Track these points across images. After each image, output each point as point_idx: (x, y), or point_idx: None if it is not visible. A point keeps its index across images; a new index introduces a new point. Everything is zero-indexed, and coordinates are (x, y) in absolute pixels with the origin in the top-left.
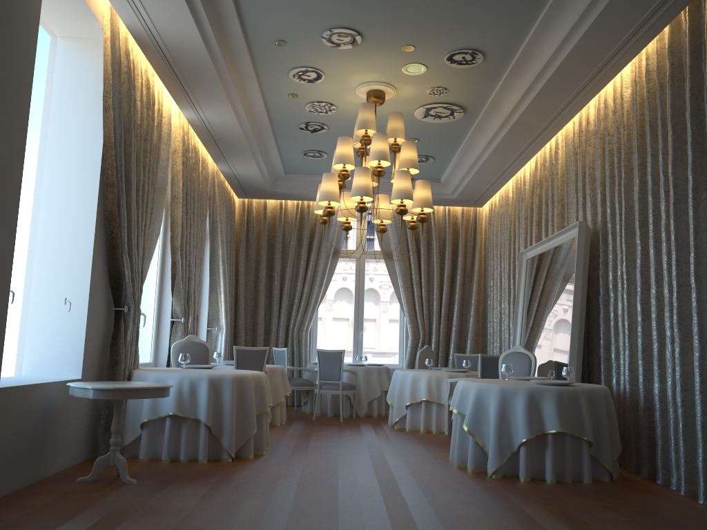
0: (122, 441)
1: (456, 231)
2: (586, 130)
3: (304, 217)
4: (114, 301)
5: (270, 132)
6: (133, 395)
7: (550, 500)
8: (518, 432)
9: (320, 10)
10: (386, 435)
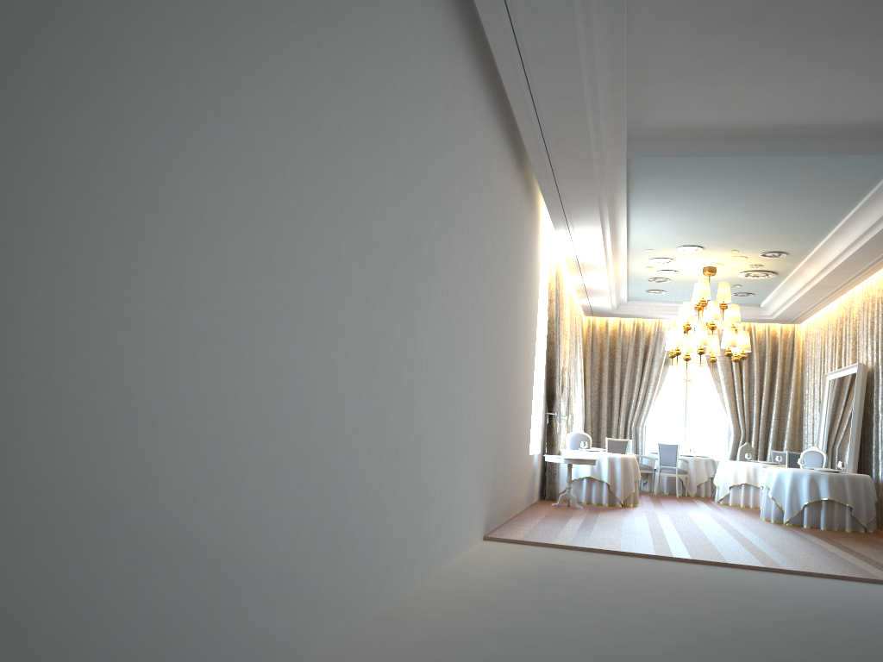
0: (557, 490)
1: (775, 344)
2: (869, 294)
3: (639, 331)
4: (548, 409)
5: (626, 282)
6: (582, 462)
7: (816, 532)
8: (803, 498)
9: (678, 240)
10: (714, 505)
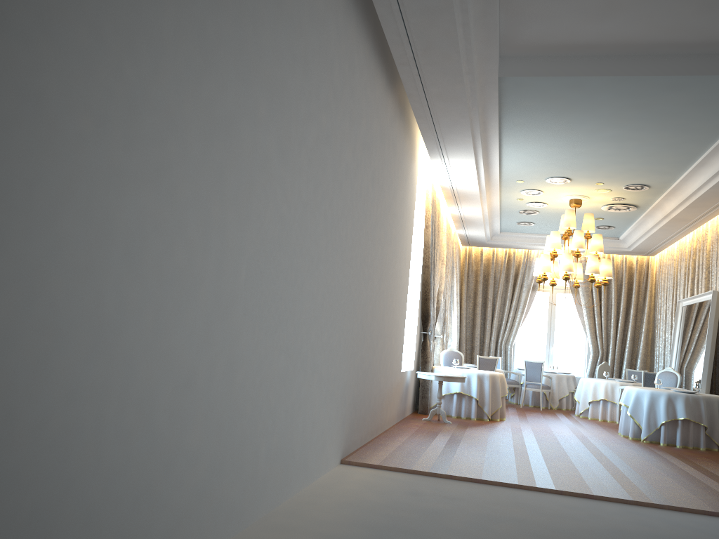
0: (429, 404)
1: (631, 274)
2: None
3: (510, 260)
4: (423, 328)
5: (498, 214)
6: (452, 379)
7: (674, 452)
8: (660, 417)
9: (547, 171)
10: (575, 419)
